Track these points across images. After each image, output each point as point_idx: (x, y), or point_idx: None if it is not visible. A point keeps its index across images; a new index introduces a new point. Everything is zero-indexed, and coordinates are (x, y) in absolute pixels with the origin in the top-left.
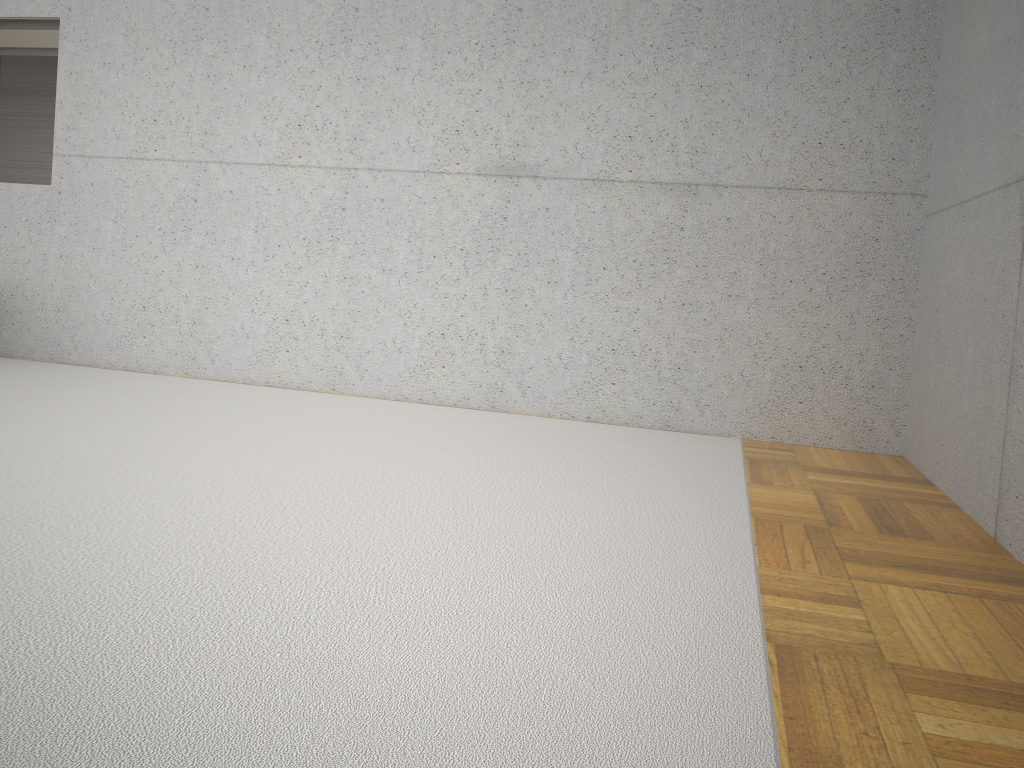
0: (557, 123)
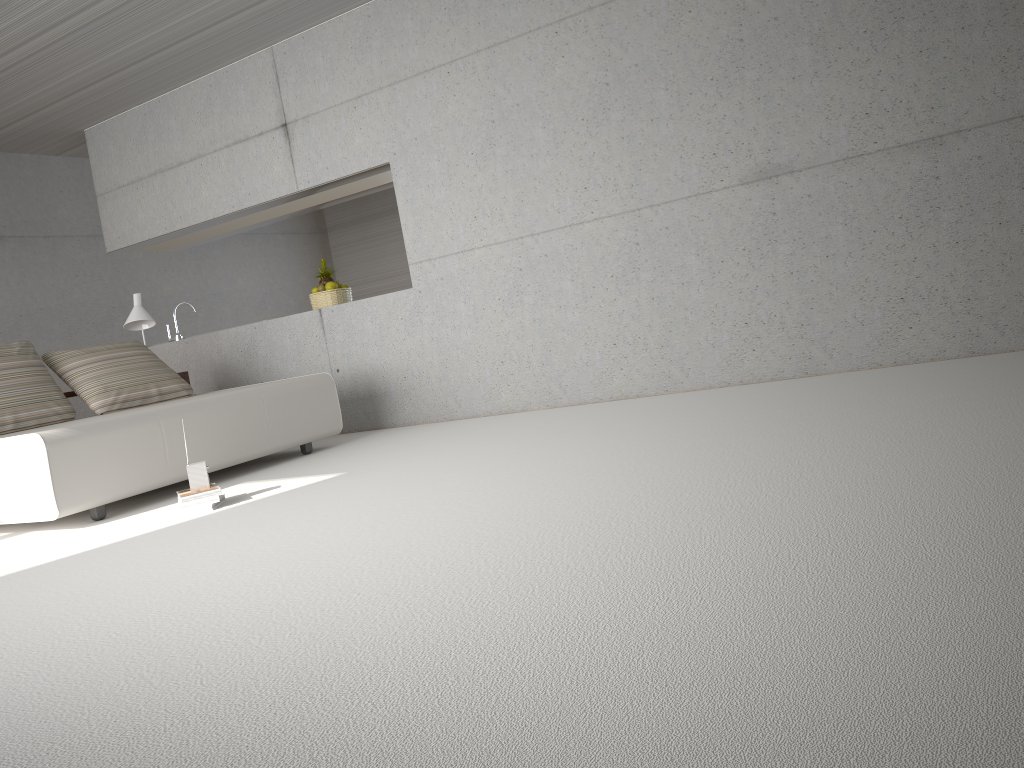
0: (798, 122)
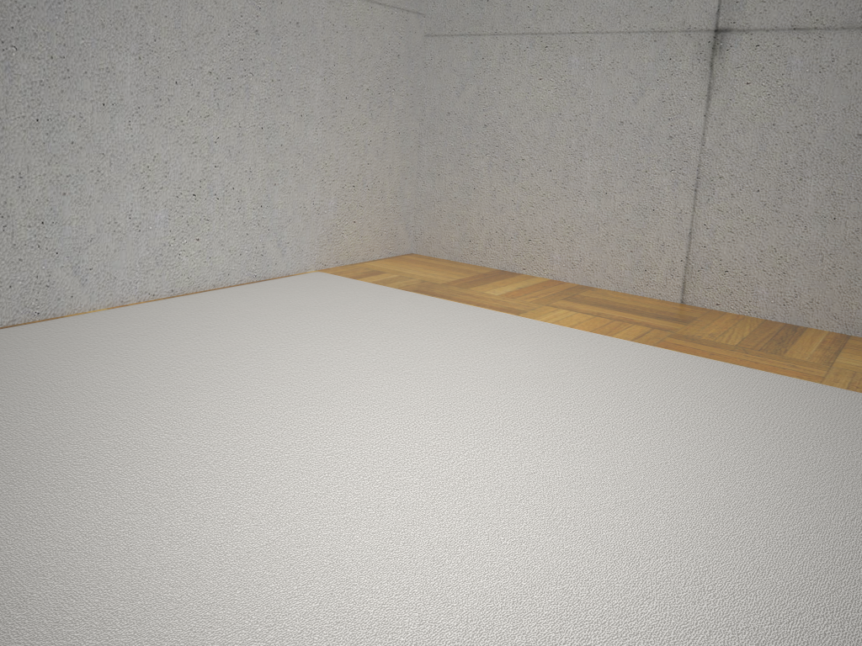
0: None
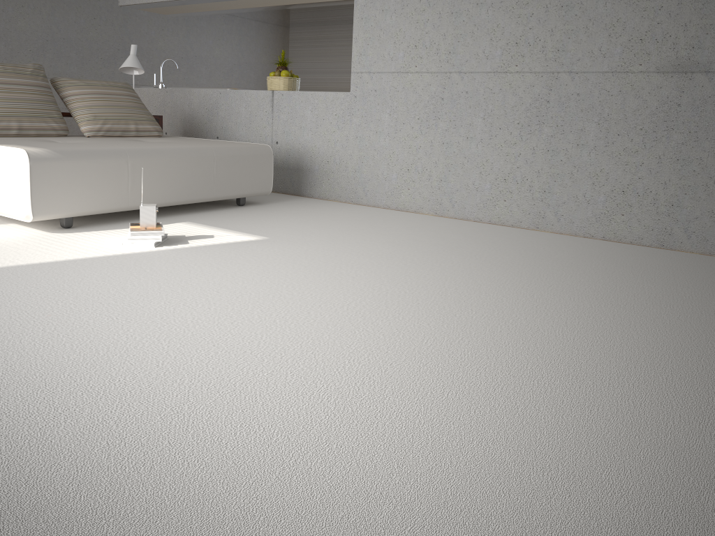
0: None
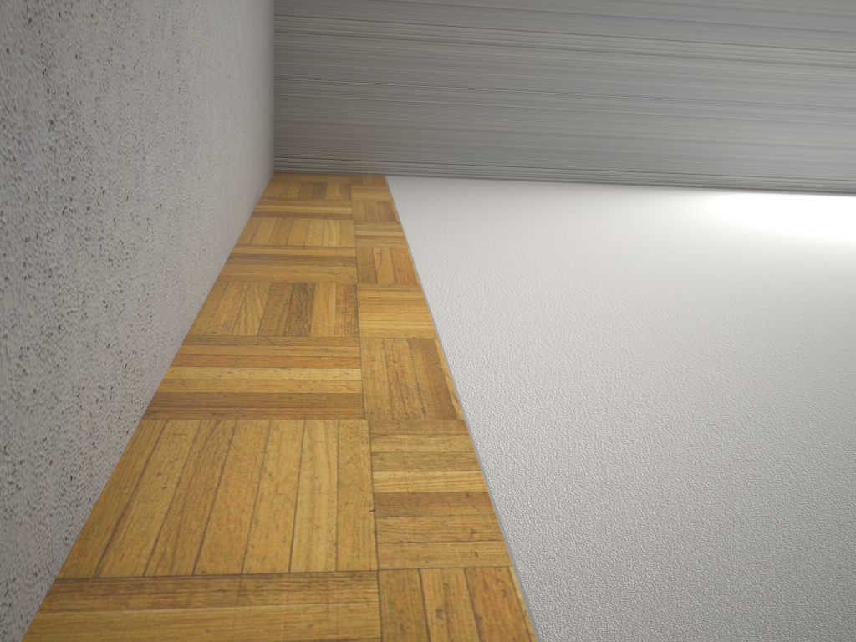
0: None
